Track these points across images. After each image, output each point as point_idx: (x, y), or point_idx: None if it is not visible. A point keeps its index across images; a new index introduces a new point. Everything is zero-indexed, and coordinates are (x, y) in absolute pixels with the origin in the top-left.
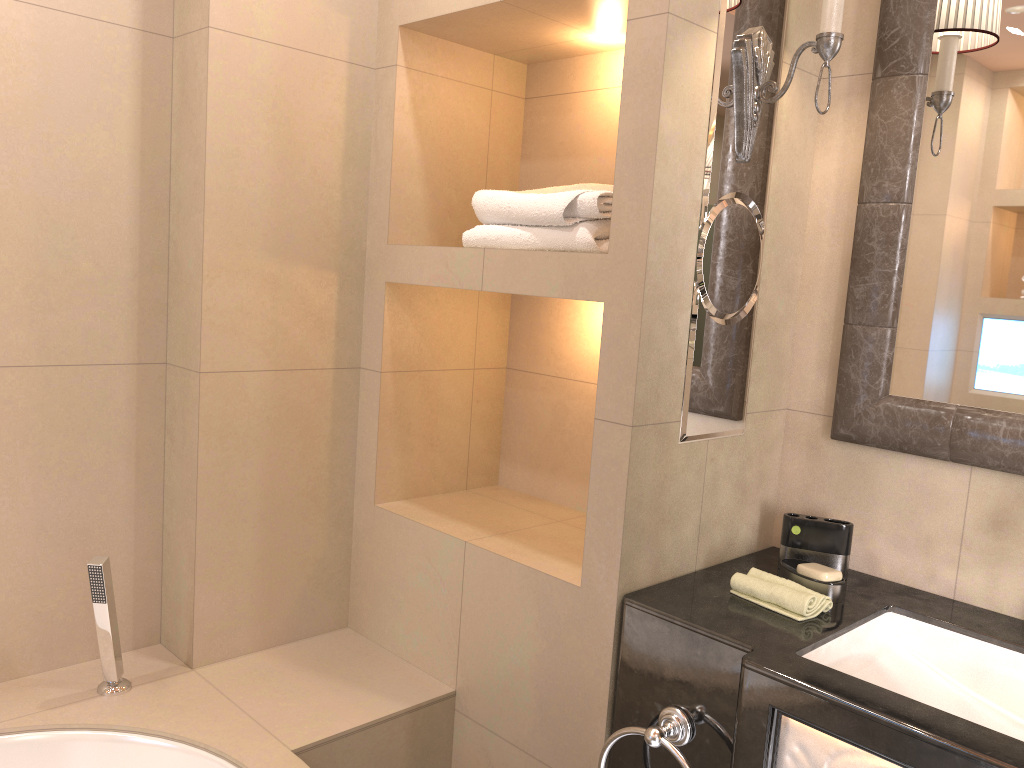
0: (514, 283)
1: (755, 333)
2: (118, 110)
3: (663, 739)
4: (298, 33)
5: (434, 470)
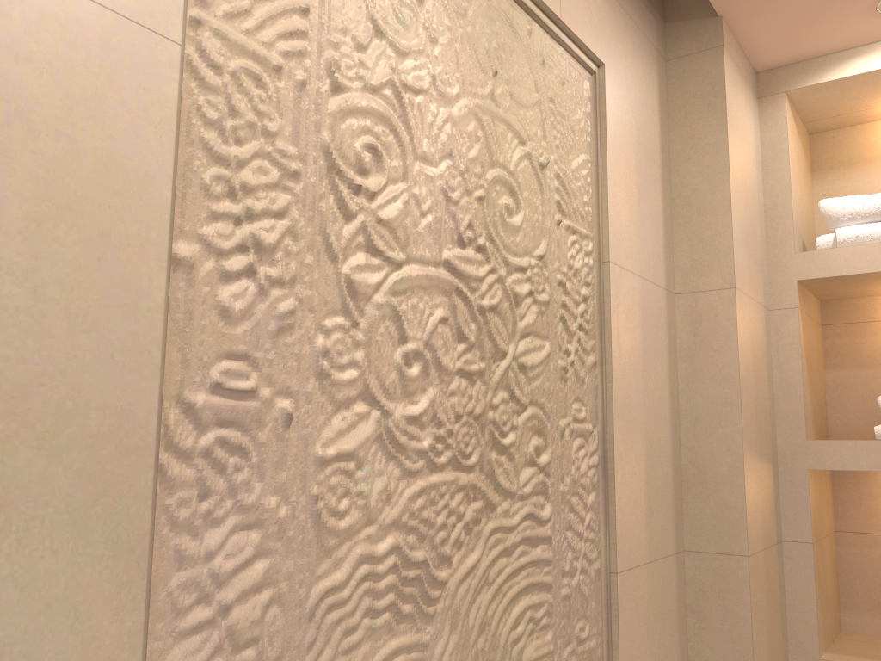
0: None
1: None
2: (663, 349)
3: None
4: (752, 288)
5: (828, 623)
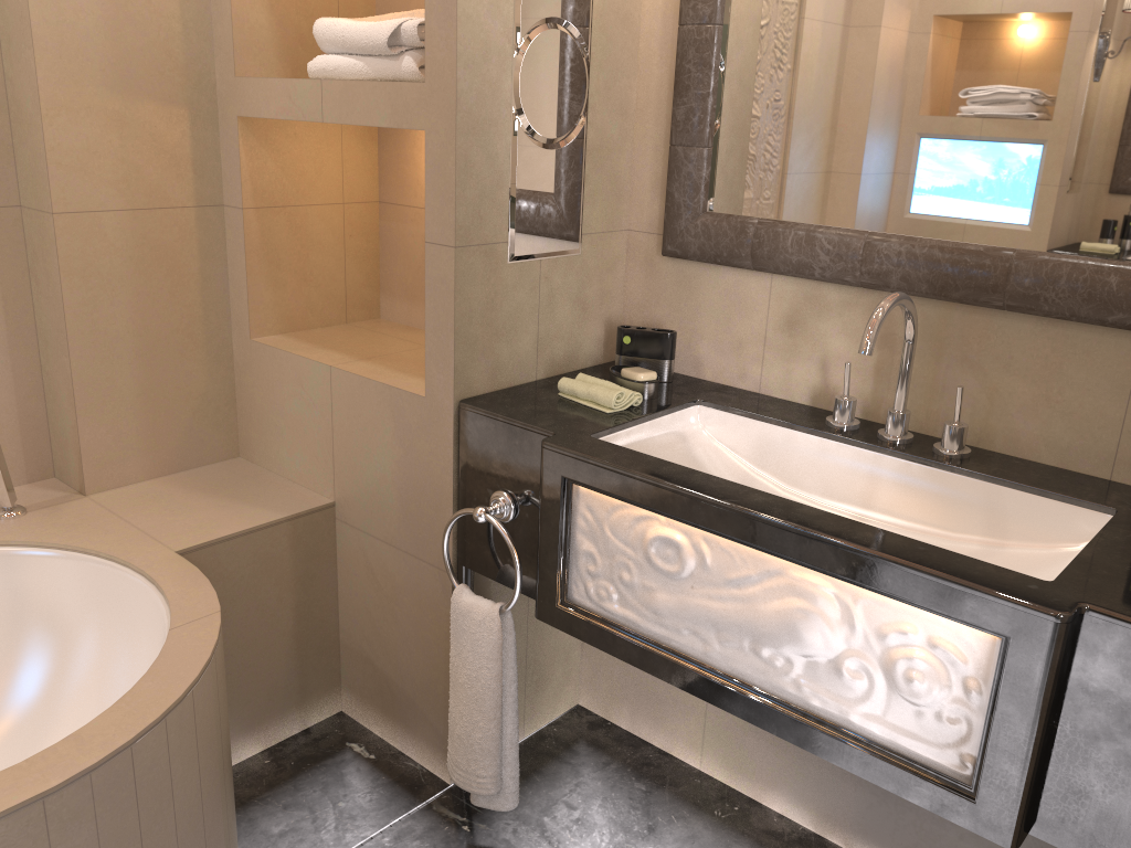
0: (350, 114)
1: (586, 157)
2: None
3: (487, 515)
4: None
5: (310, 305)
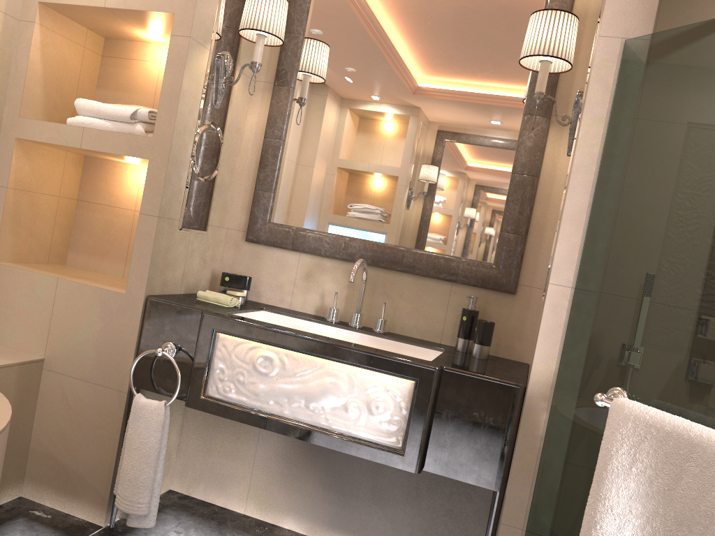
0: (100, 146)
1: (215, 188)
2: None
3: (164, 352)
4: None
5: (31, 249)
